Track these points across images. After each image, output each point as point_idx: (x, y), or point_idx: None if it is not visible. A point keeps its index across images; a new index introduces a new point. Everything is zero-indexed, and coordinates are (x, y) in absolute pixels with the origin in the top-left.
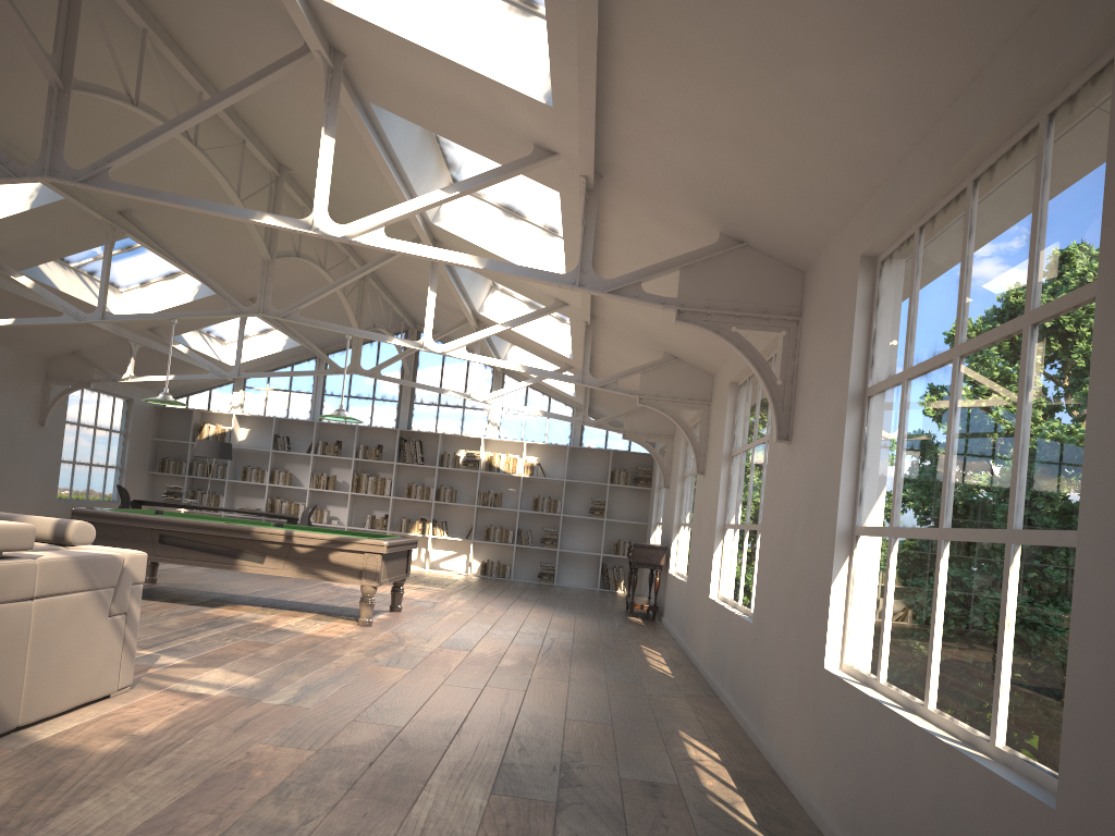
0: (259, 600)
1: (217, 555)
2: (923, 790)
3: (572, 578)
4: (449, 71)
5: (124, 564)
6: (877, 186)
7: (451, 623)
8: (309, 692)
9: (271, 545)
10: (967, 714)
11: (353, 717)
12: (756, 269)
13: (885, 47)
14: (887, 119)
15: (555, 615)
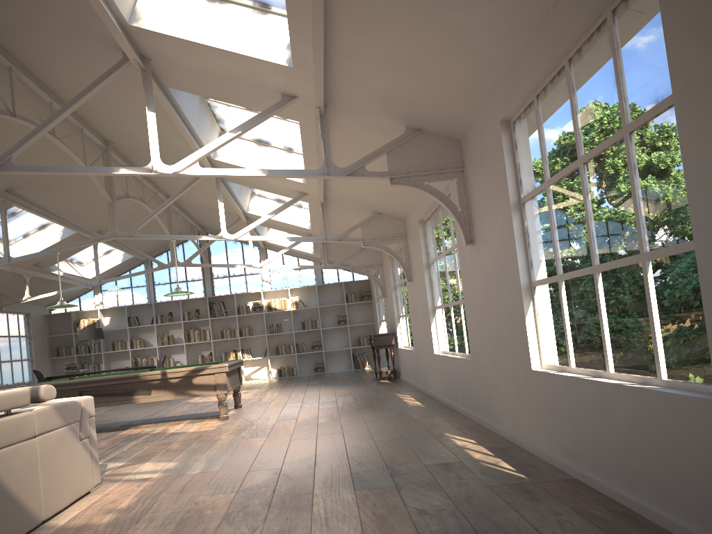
0: (150, 420)
1: (119, 396)
2: (622, 418)
3: (335, 367)
4: (222, 57)
5: (82, 405)
6: (502, 78)
7: (276, 407)
8: (213, 462)
9: (153, 382)
10: (638, 367)
11: (248, 469)
12: (431, 144)
13: None
14: (507, 34)
15: (336, 389)
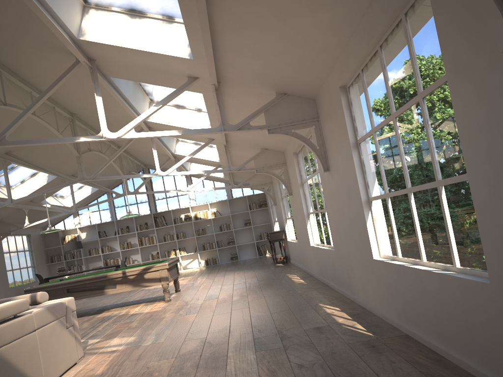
0: (117, 304)
1: (94, 290)
2: (432, 294)
3: (245, 255)
4: (144, 55)
5: (66, 304)
6: (338, 57)
7: (204, 289)
8: (160, 335)
9: (117, 279)
10: (441, 258)
11: (183, 340)
12: (294, 103)
13: (330, 2)
14: (337, 30)
15: (245, 273)
